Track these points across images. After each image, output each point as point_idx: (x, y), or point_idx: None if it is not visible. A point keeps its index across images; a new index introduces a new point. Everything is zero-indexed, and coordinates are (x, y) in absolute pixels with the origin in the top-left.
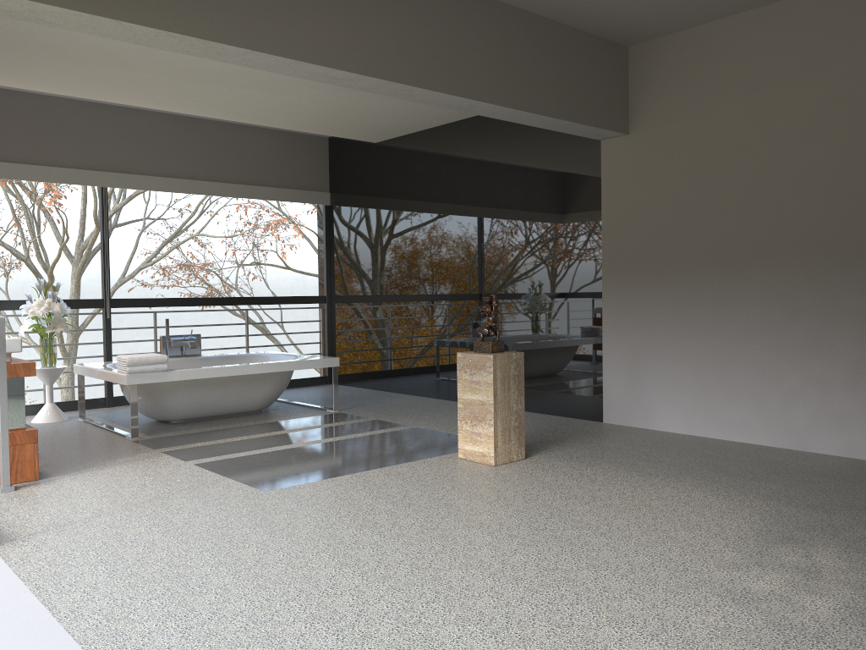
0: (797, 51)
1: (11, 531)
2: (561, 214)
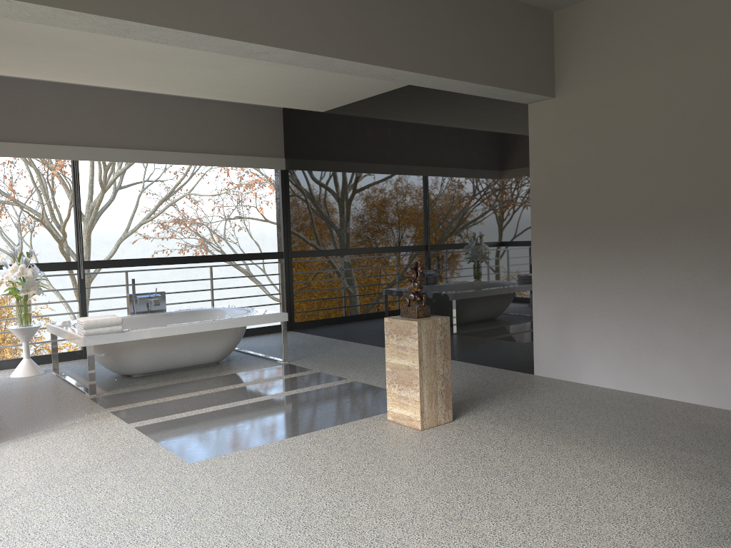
0: (724, 7)
1: None
2: (491, 176)
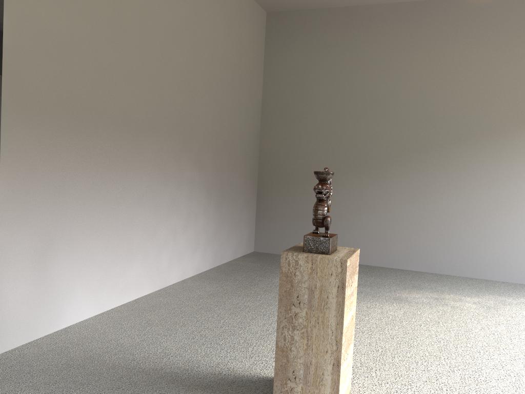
0: None
1: None
2: None
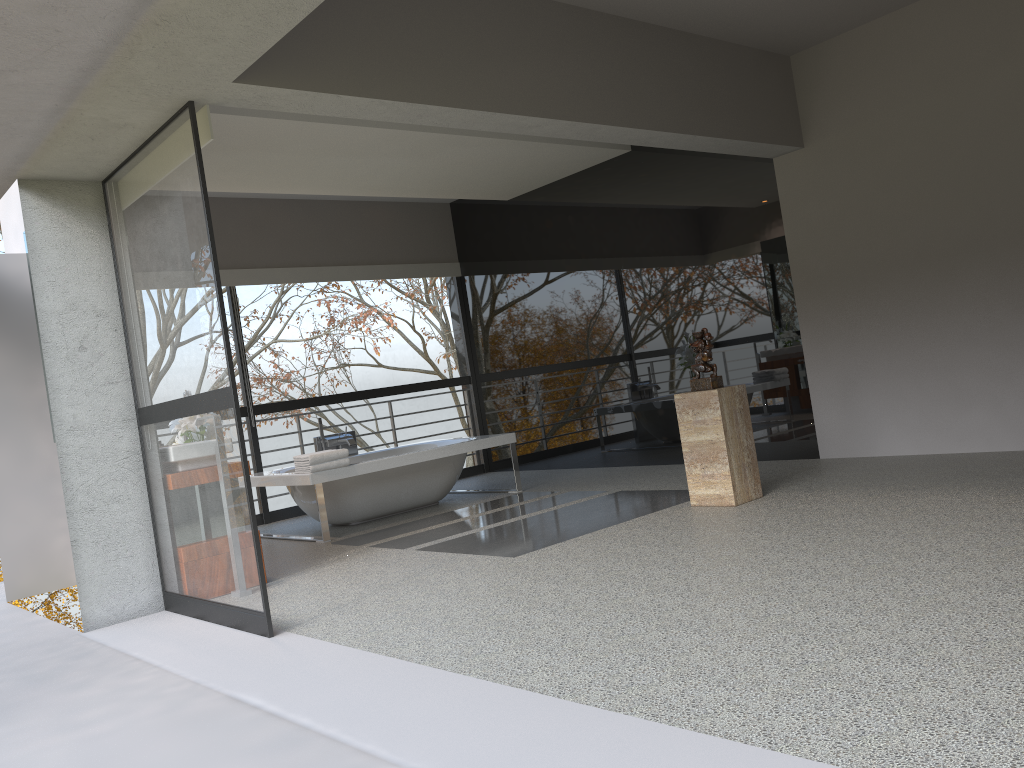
0: (980, 34)
1: (289, 618)
2: (738, 243)
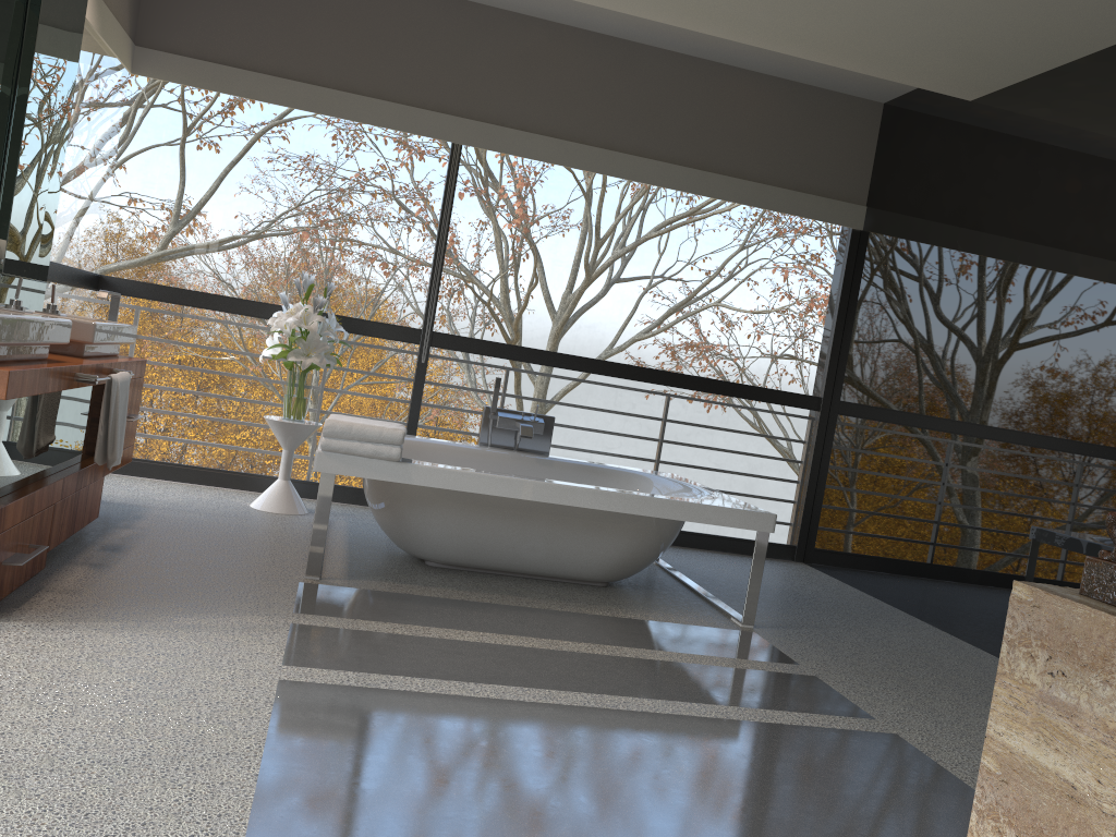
0: None
1: None
2: None
